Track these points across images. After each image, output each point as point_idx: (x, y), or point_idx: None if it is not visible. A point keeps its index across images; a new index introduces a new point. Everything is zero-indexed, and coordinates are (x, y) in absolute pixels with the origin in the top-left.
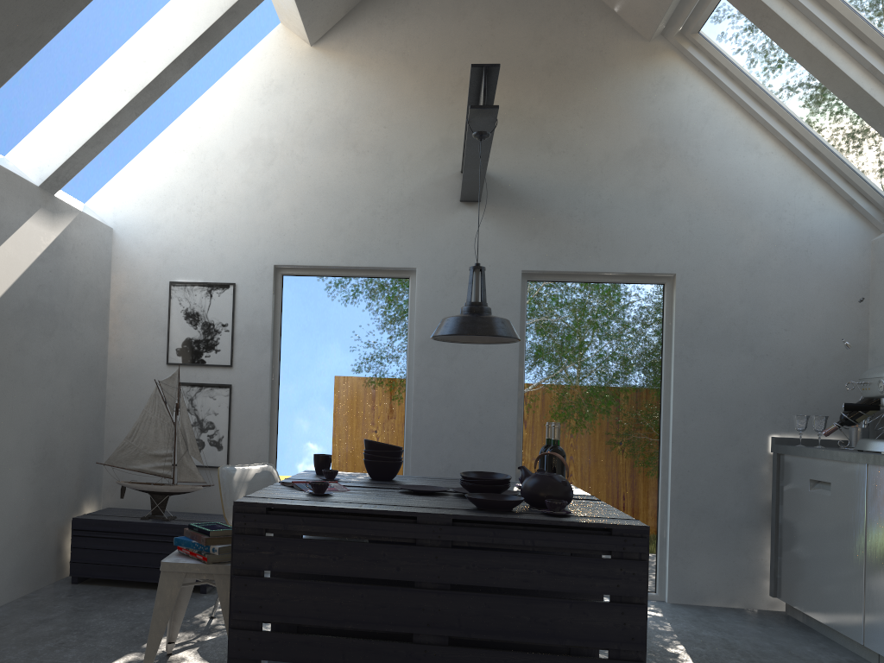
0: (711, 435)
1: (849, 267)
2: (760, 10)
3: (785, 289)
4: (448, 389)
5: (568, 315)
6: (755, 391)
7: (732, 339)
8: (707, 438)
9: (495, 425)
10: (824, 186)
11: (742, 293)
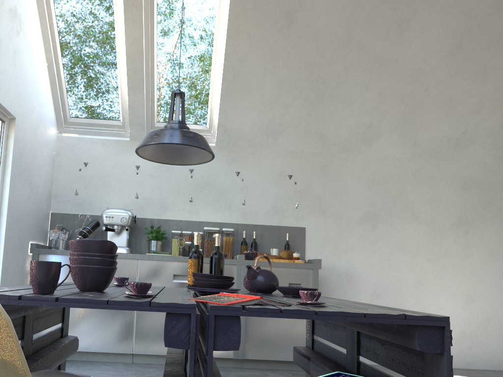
0: (16, 241)
1: (52, 146)
2: (136, 2)
3: (40, 150)
4: None
5: None
6: (29, 212)
7: (26, 175)
8: (14, 243)
9: None
10: (52, 96)
11: (31, 146)
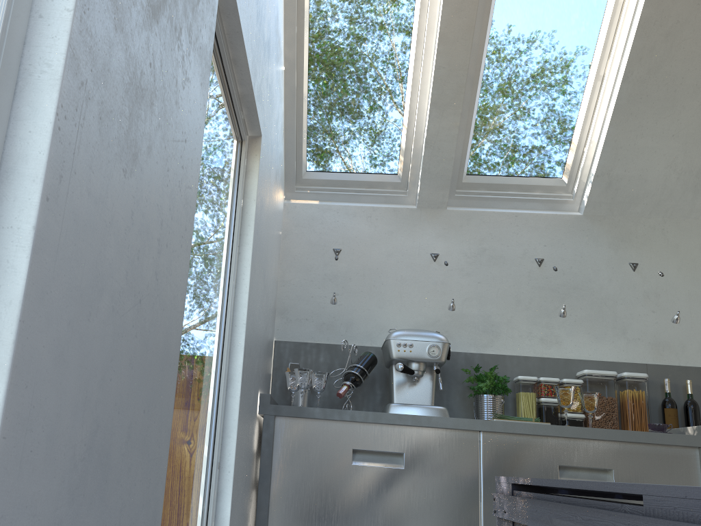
0: (249, 385)
1: (280, 219)
2: None
3: (273, 217)
4: (135, 111)
5: (210, 103)
6: (261, 331)
7: (263, 256)
8: (248, 390)
9: (169, 296)
10: (284, 128)
11: (268, 203)
